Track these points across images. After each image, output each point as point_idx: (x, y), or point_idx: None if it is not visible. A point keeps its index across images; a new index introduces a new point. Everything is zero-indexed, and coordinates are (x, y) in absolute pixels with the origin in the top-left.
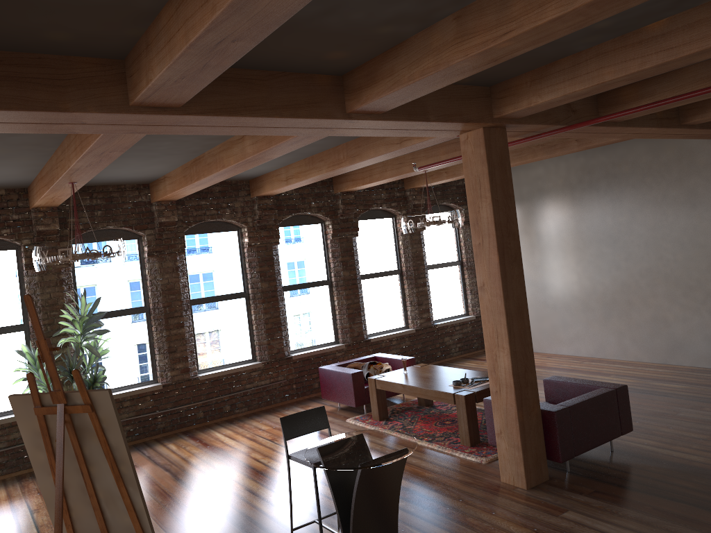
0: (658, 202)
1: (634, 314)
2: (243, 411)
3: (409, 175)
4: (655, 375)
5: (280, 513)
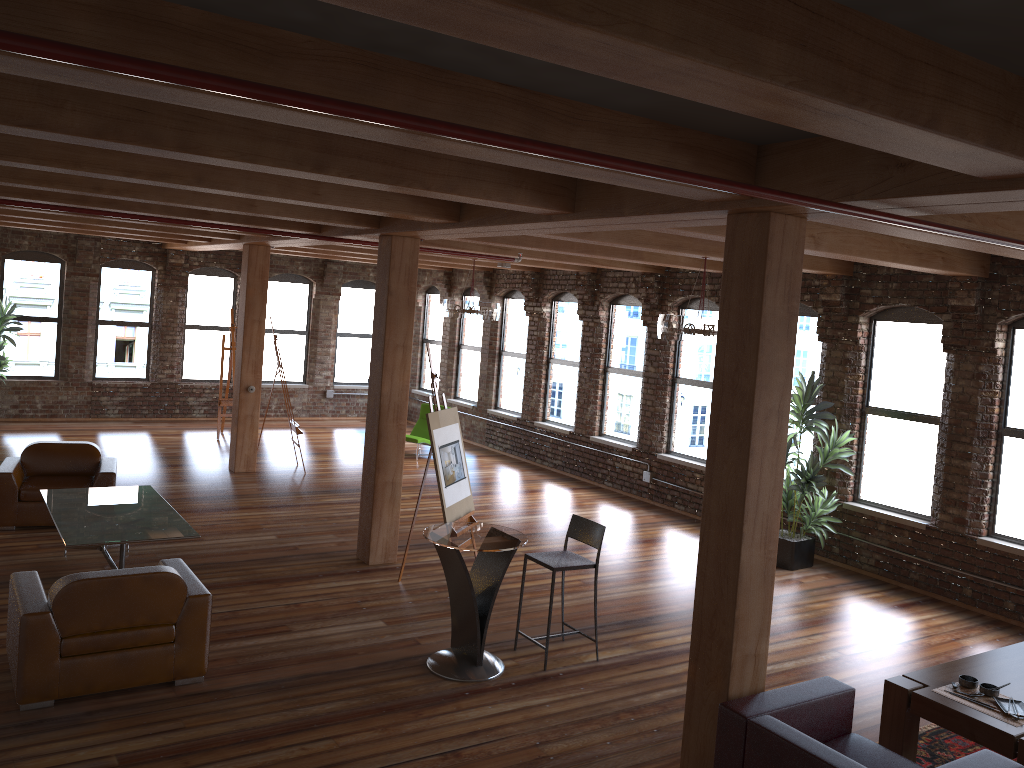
0: None
1: None
2: None
3: None
4: None
5: (645, 639)
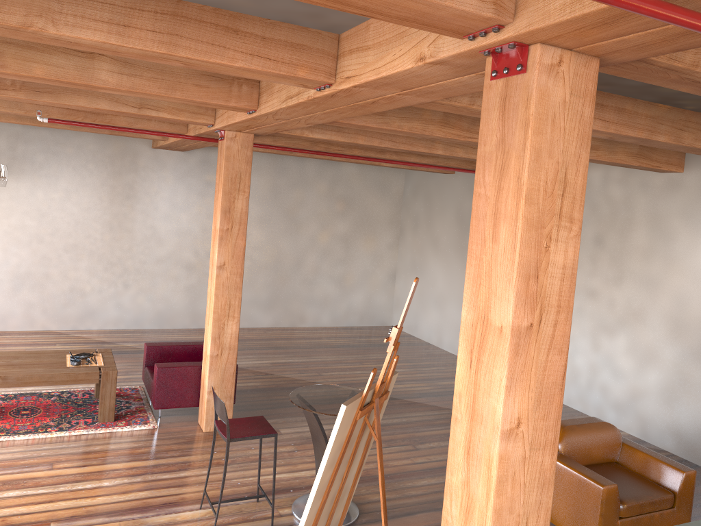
0: (97, 187)
1: (50, 286)
2: None
3: None
4: (91, 339)
5: None
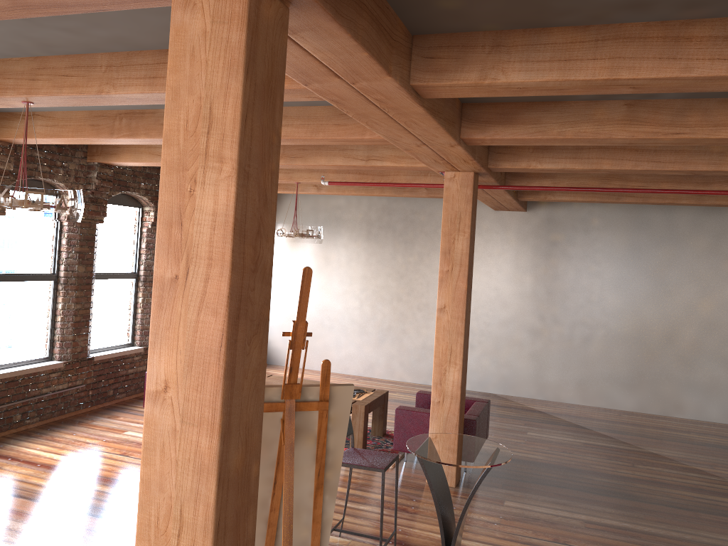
0: None
1: (406, 341)
2: (34, 422)
3: None
4: None
5: None
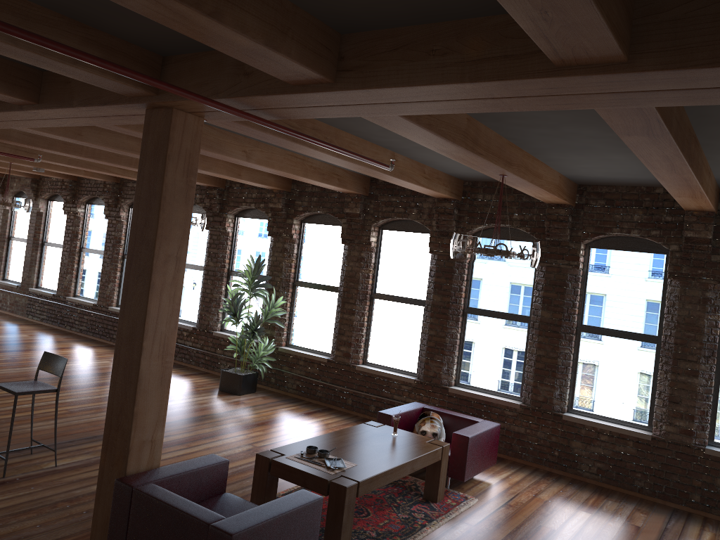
0: None
1: None
2: None
3: (512, 181)
4: None
5: None
